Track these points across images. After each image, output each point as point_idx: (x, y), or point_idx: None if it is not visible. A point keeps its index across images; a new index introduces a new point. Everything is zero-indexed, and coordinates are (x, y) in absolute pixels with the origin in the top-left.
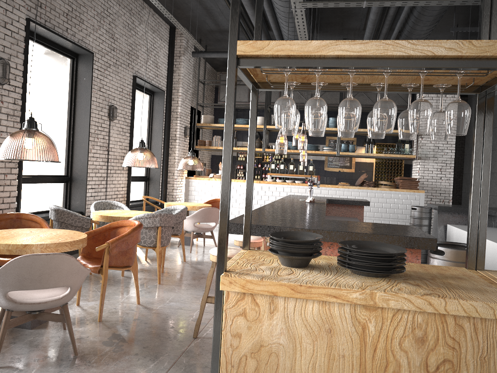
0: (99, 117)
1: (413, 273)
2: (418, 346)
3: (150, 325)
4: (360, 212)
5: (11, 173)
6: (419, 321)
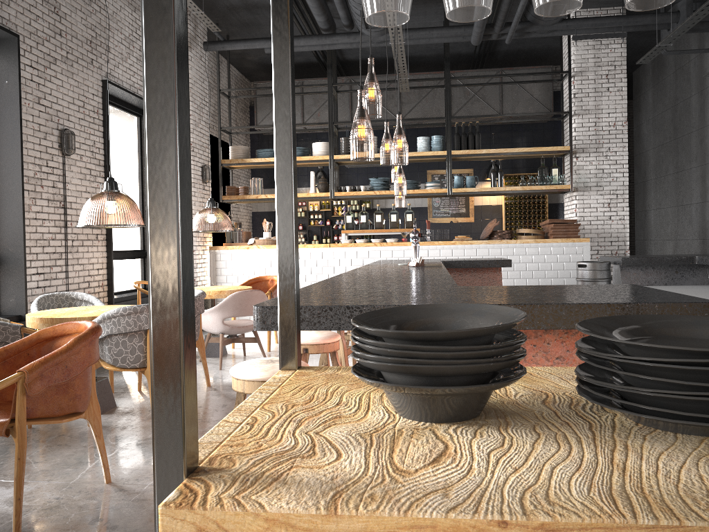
0: (41, 149)
1: None
2: None
3: (122, 531)
4: (497, 279)
5: None
6: None
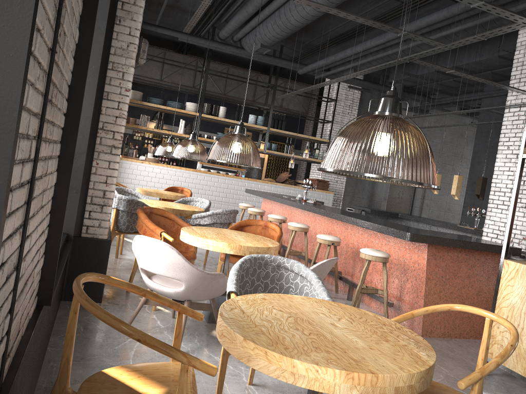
0: None
1: None
2: None
3: None
4: None
5: None
6: None
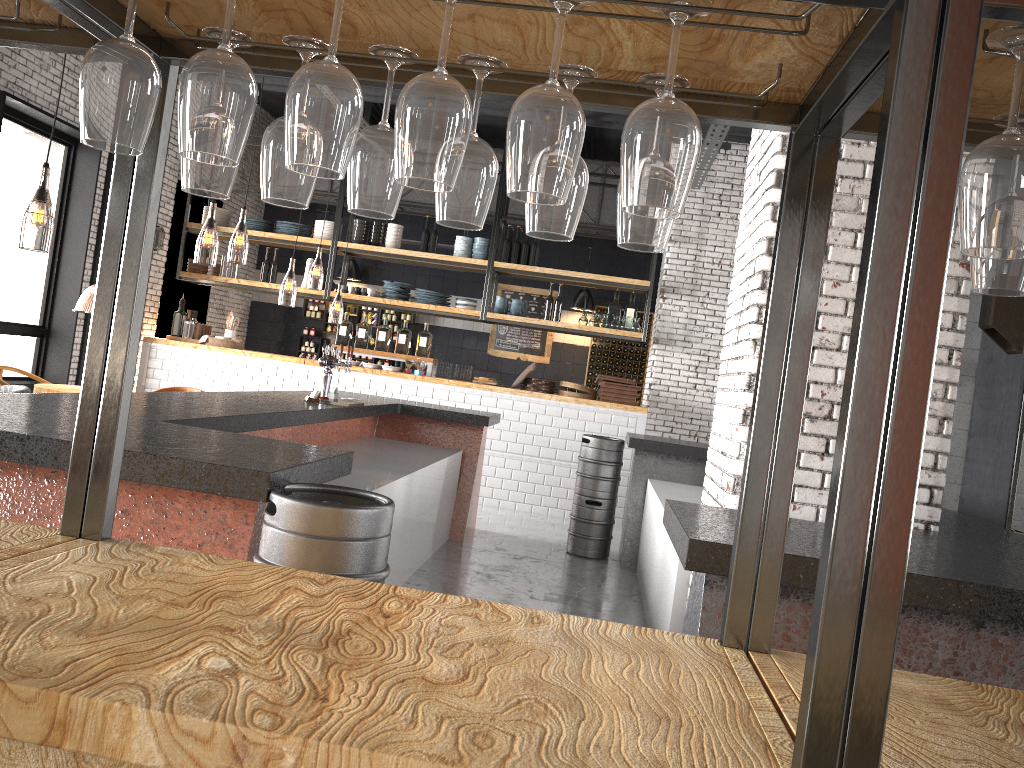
0: None
1: None
2: None
3: None
4: (475, 441)
5: None
6: None
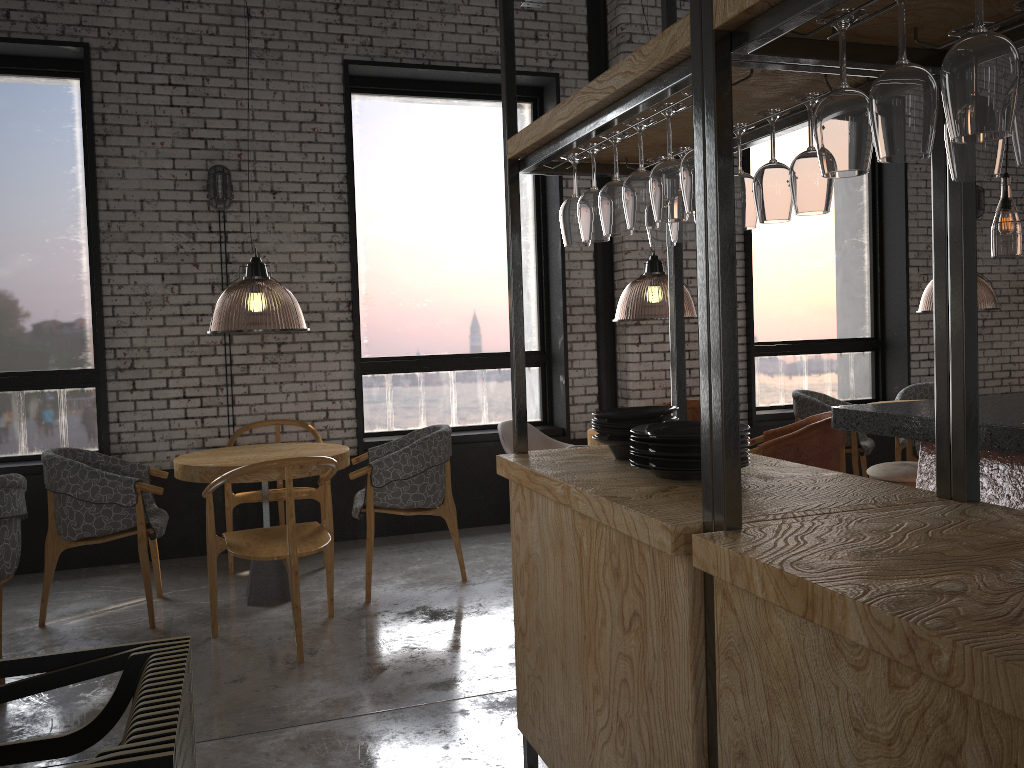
0: None
1: (759, 484)
2: (615, 583)
3: None
4: None
5: None
6: (613, 541)
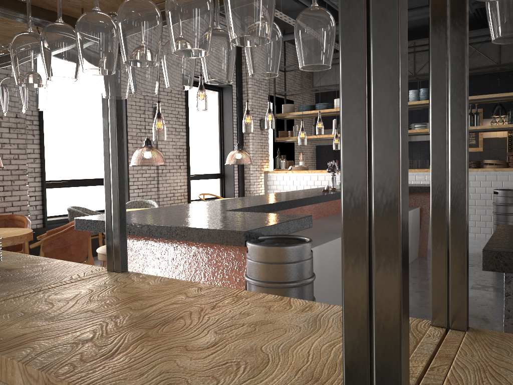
0: (141, 120)
1: (4, 274)
2: None
3: None
4: (426, 201)
5: (19, 179)
6: None
